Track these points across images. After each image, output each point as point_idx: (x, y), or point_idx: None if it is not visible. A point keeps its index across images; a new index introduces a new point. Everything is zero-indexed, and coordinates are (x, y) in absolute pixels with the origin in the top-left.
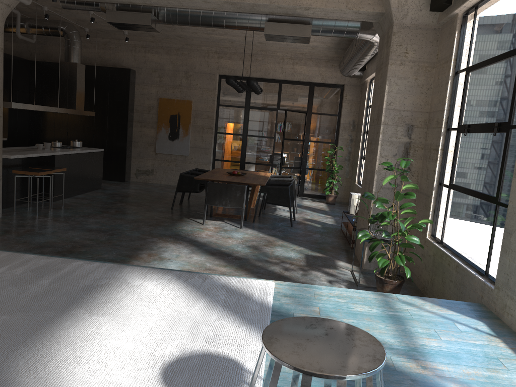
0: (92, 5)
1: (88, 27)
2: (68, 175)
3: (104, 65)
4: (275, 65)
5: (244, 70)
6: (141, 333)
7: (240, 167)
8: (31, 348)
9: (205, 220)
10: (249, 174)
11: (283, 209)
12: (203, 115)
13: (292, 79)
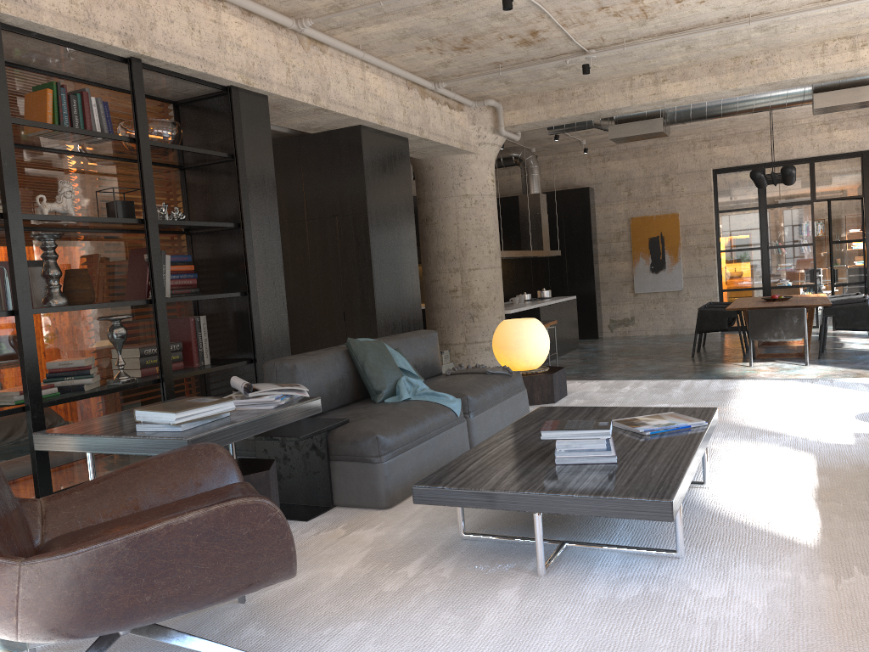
0: (584, 123)
1: (535, 147)
2: (551, 331)
3: (551, 190)
4: (800, 138)
5: (751, 156)
6: (810, 406)
7: (763, 296)
8: (729, 414)
9: (752, 361)
10: (793, 298)
11: (853, 342)
12: (697, 230)
13: (831, 153)
